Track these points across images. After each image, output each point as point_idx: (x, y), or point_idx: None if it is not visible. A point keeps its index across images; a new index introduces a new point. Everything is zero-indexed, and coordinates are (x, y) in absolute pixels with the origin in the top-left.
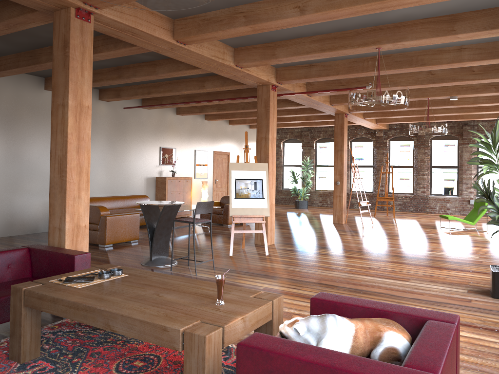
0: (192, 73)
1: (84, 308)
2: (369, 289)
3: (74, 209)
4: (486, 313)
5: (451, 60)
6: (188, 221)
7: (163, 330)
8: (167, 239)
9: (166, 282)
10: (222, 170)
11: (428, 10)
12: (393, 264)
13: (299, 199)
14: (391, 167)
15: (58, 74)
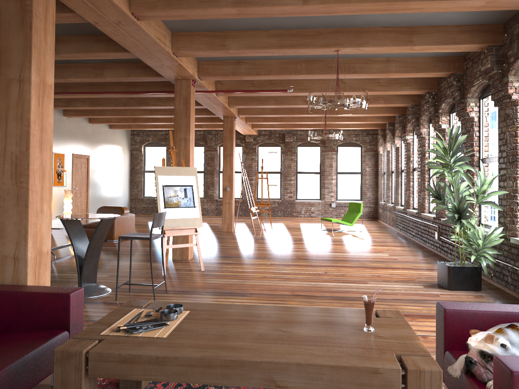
0: (108, 56)
1: (222, 364)
2: (346, 295)
3: (37, 229)
4: None
5: (380, 70)
6: (142, 237)
7: (373, 374)
8: (96, 262)
9: (255, 314)
10: (81, 176)
11: (395, 19)
12: (332, 268)
13: None
14: (266, 172)
15: (10, 35)
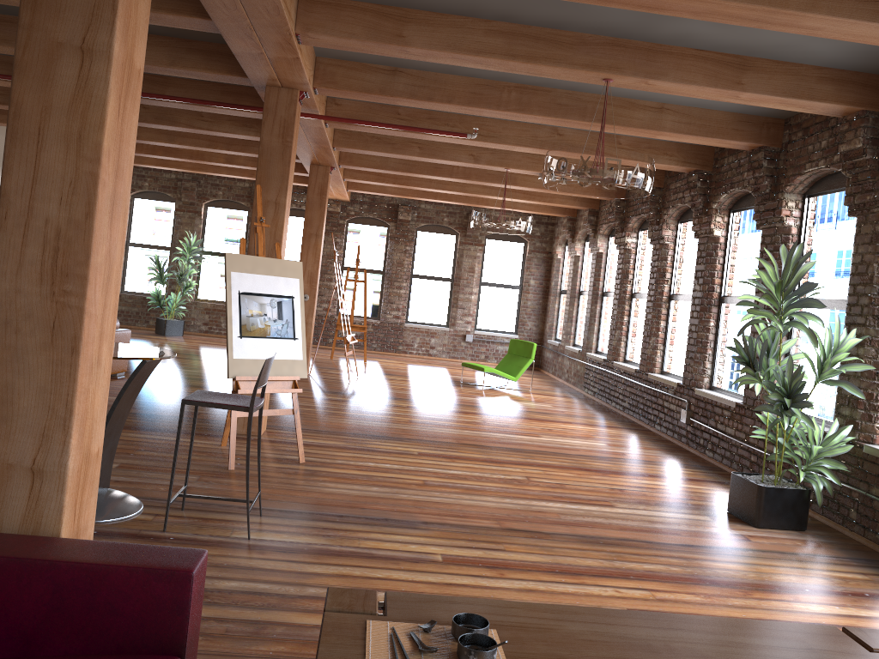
0: (156, 20)
1: None
2: (597, 532)
3: (88, 403)
4: (802, 561)
5: (647, 124)
6: (233, 405)
7: None
8: (115, 445)
9: (636, 640)
10: None
11: (726, 39)
12: (532, 468)
13: (167, 317)
14: (364, 271)
15: None
